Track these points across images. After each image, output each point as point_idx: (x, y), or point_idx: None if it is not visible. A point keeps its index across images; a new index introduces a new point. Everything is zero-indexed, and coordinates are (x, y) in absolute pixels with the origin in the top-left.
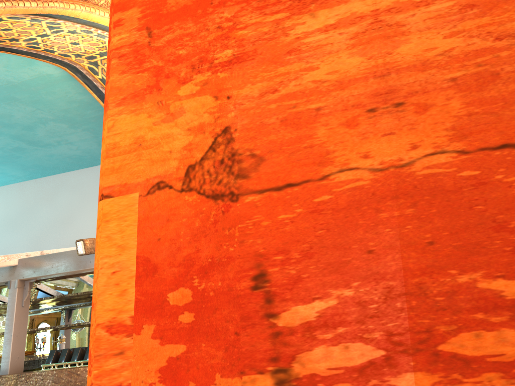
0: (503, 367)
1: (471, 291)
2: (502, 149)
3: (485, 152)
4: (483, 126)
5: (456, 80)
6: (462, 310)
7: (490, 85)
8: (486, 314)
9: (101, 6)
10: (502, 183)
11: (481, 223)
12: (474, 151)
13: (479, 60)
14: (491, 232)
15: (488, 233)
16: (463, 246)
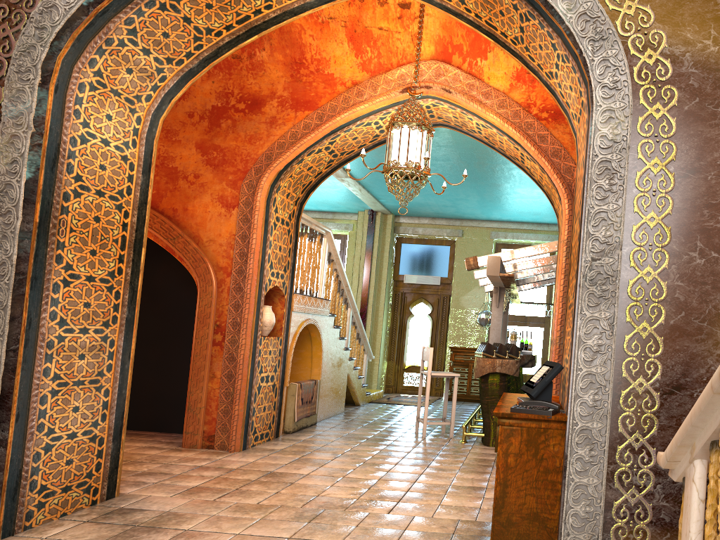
0: None
1: None
2: None
3: None
4: None
5: None
6: None
7: None
8: None
9: (365, 100)
10: None
11: None
12: None
13: None
14: None
15: None
16: None
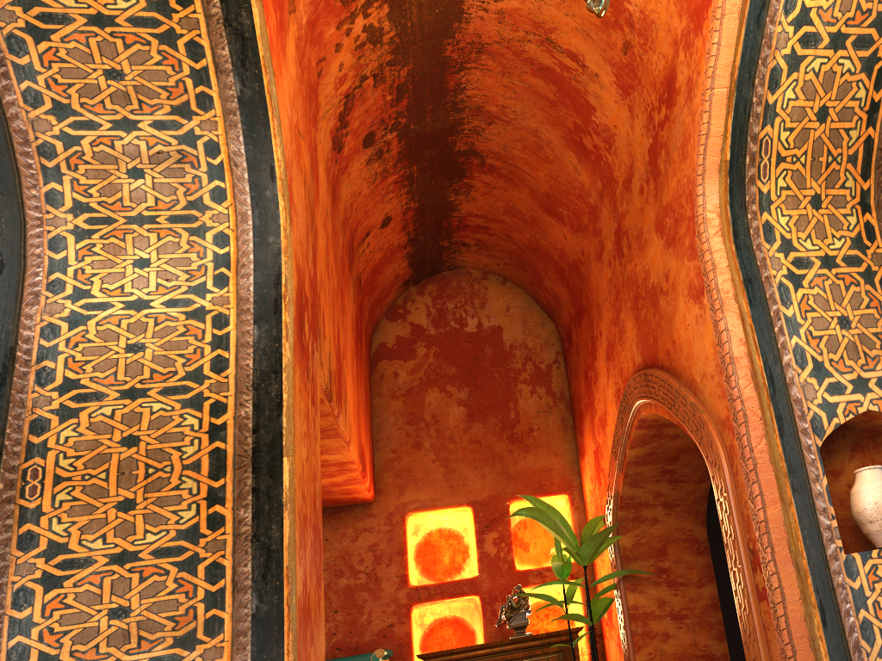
0: None
1: None
2: None
3: None
4: None
5: None
6: None
7: None
8: None
9: None
10: None
11: None
12: None
13: None
14: None
15: None
16: None
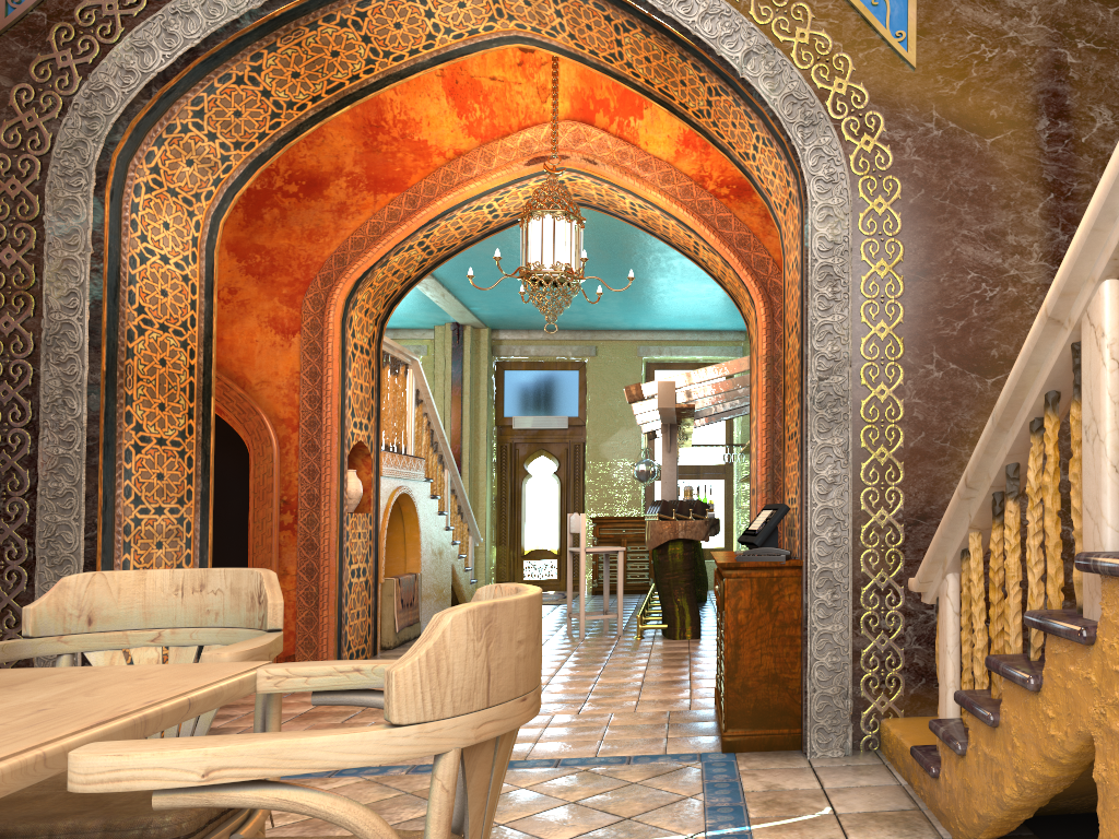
0: None
1: None
2: None
3: None
4: None
5: None
6: None
7: None
8: None
9: (476, 176)
10: None
11: None
12: None
13: None
14: None
15: None
16: None
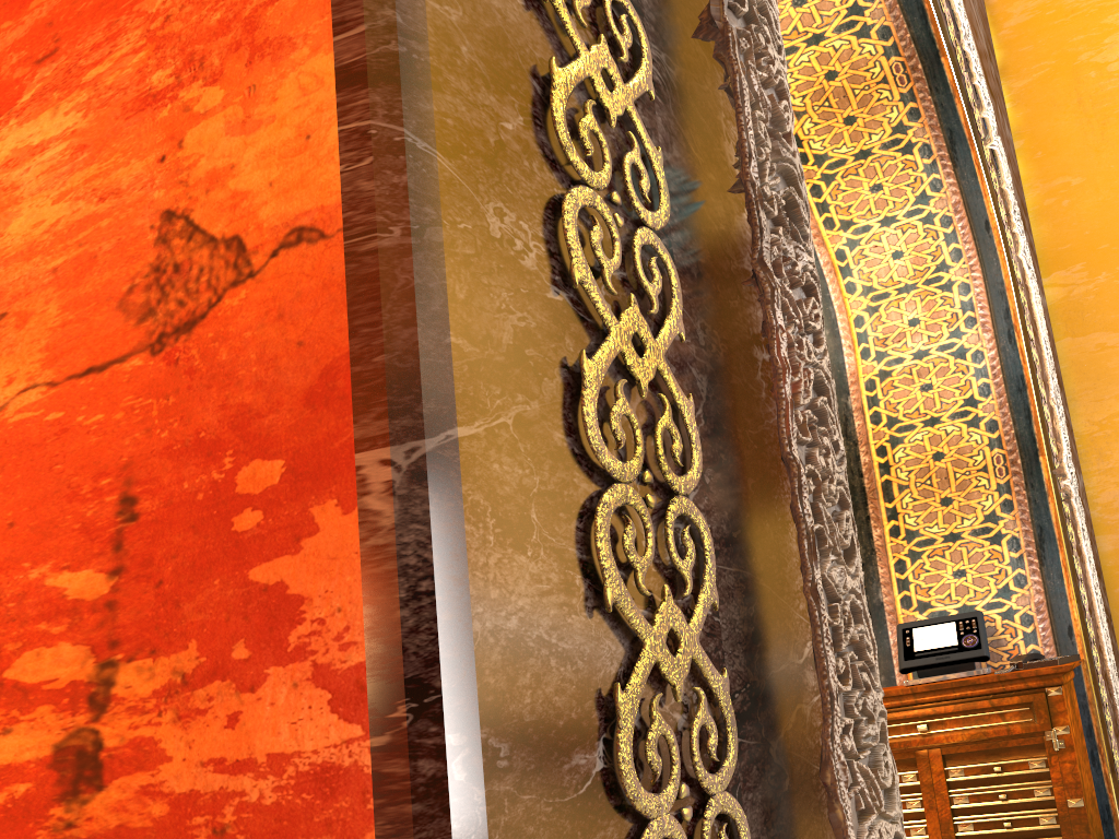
0: (56, 696)
1: (39, 591)
2: (87, 375)
3: (72, 381)
4: (75, 341)
5: (57, 271)
6: (30, 620)
7: (87, 275)
8: (49, 623)
9: None
10: (82, 427)
11: (57, 491)
12: (62, 381)
13: (81, 235)
14: (65, 504)
15: (62, 505)
16: (39, 526)
